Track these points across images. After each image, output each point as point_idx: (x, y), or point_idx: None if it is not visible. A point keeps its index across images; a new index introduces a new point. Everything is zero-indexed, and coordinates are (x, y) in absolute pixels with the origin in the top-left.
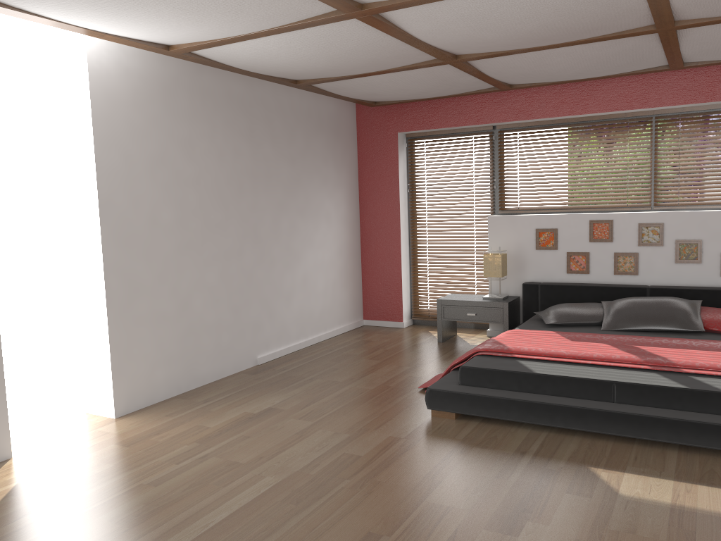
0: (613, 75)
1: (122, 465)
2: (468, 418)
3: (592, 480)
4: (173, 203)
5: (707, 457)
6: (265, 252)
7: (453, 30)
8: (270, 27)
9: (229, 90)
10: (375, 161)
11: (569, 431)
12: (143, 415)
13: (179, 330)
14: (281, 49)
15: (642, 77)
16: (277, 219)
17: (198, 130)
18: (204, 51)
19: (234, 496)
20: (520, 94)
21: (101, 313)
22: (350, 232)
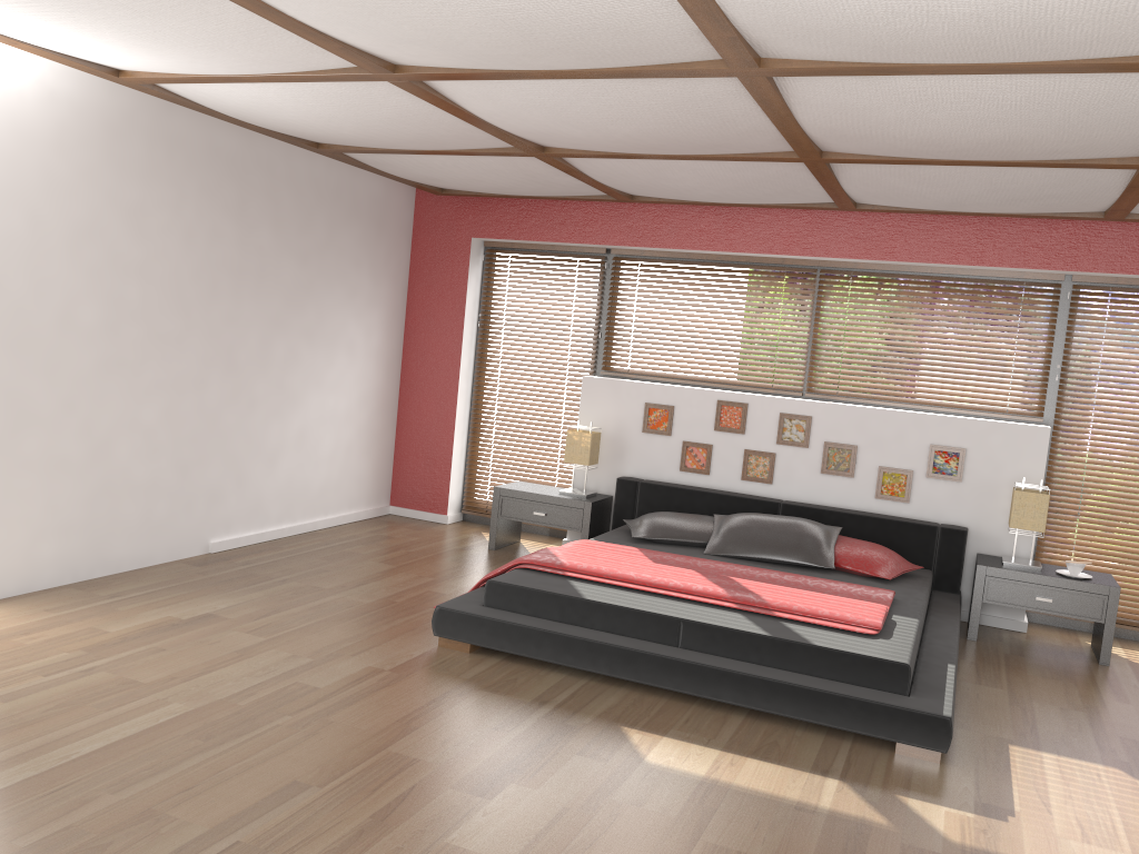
0: (767, 204)
1: None
2: (488, 653)
3: (618, 742)
4: (102, 297)
5: (778, 727)
6: (242, 387)
7: (525, 117)
8: (267, 72)
9: (214, 142)
10: (435, 275)
11: (617, 681)
12: (11, 606)
13: (88, 487)
14: (286, 102)
15: (807, 212)
16: (268, 341)
17: (156, 195)
18: (173, 85)
19: (118, 724)
20: (647, 209)
21: None
22: (384, 374)
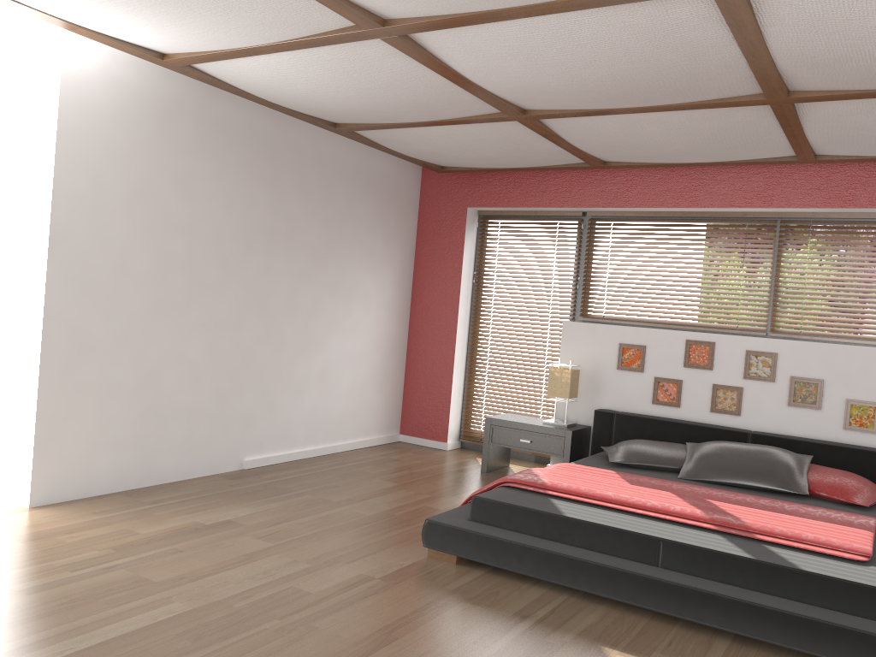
0: (729, 161)
1: (2, 563)
2: (473, 566)
3: None
4: (154, 249)
5: (767, 655)
6: (273, 329)
7: (505, 69)
8: (278, 39)
9: (251, 125)
10: (437, 239)
11: (597, 598)
12: (67, 508)
13: (139, 409)
14: (299, 73)
15: (767, 169)
16: (296, 291)
17: (201, 166)
18: (208, 66)
19: (119, 621)
20: (618, 175)
21: (33, 371)
22: (395, 323)
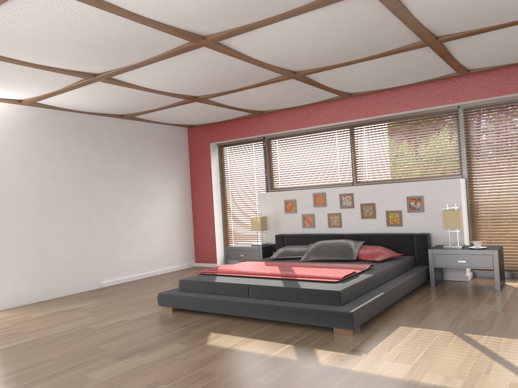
0: (314, 102)
1: None
2: (180, 311)
3: (201, 338)
4: (36, 188)
5: (286, 327)
6: (109, 217)
7: (161, 84)
8: (59, 88)
9: (81, 122)
10: (198, 161)
11: (228, 316)
12: (5, 311)
13: (39, 263)
14: (80, 99)
15: (337, 102)
16: (119, 197)
17: (56, 146)
18: (43, 101)
19: (1, 345)
20: (273, 116)
21: None
22: (183, 206)
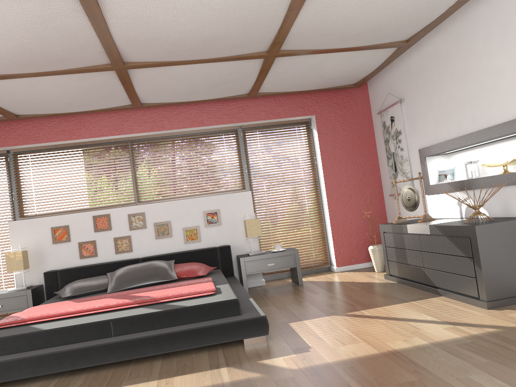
0: (96, 109)
1: None
2: None
3: None
4: None
5: (182, 357)
6: None
7: None
8: None
9: None
10: None
11: (78, 372)
12: None
13: None
14: None
15: (117, 114)
16: None
17: None
18: None
19: None
20: (28, 124)
21: None
22: None
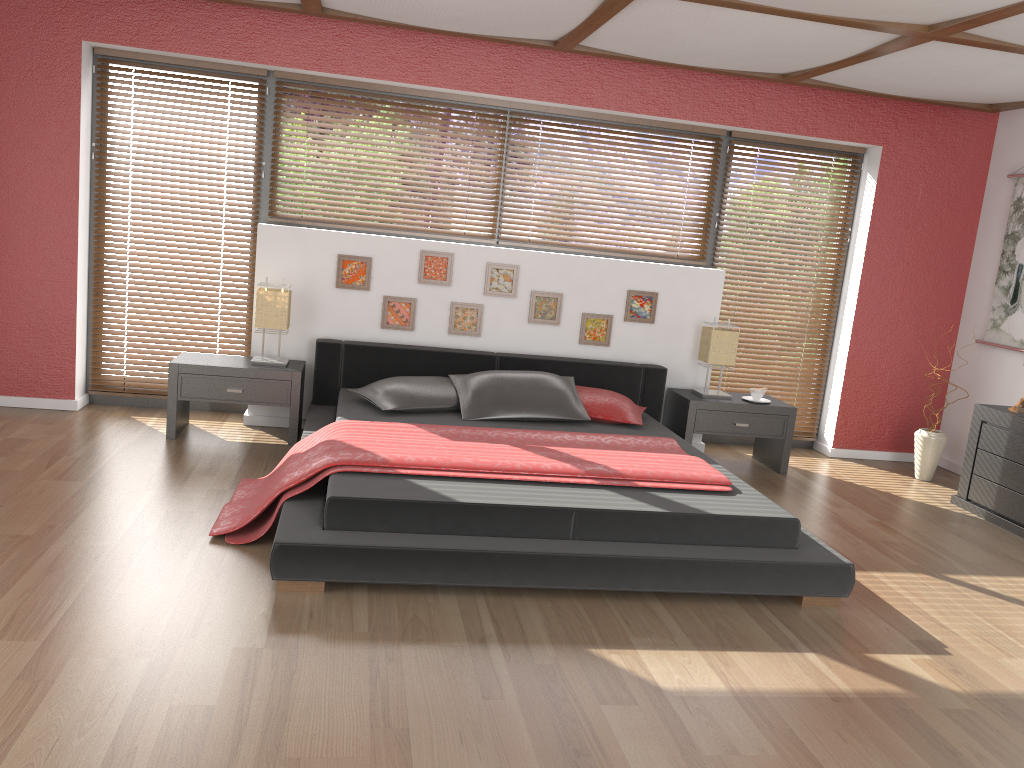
0: (481, 35)
1: None
2: (344, 588)
3: (612, 673)
4: None
5: (697, 605)
6: None
7: None
8: None
9: None
10: (28, 87)
11: (509, 589)
12: None
13: None
14: None
15: (507, 49)
16: None
17: None
18: None
19: None
20: (325, 27)
21: None
22: None
